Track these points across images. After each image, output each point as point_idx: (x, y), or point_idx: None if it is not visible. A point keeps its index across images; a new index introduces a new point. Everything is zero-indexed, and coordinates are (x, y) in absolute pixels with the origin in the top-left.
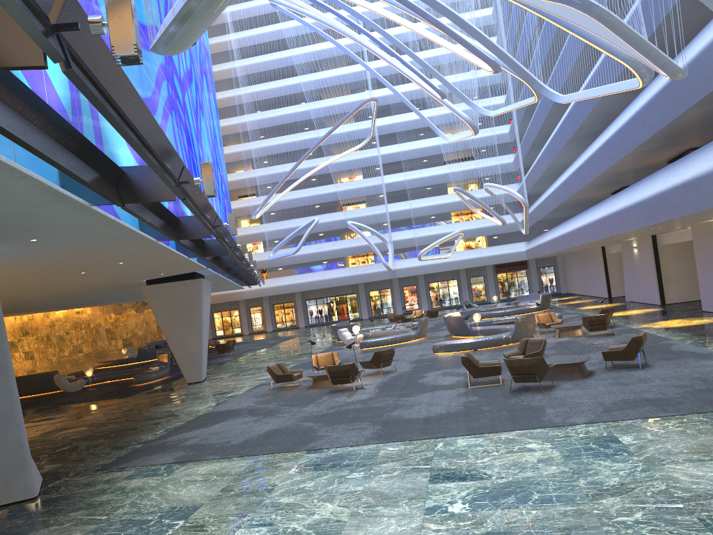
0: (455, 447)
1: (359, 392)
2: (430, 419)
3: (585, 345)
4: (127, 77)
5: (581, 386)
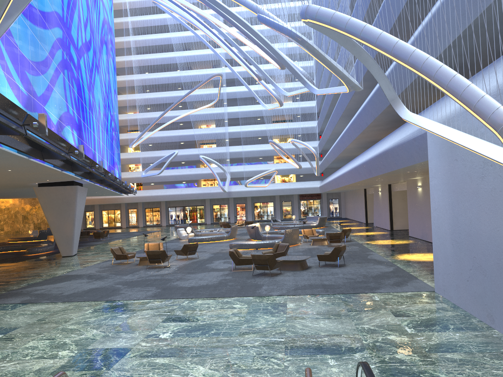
0: (193, 304)
1: (165, 269)
2: (193, 288)
3: (322, 251)
4: None
5: (295, 275)
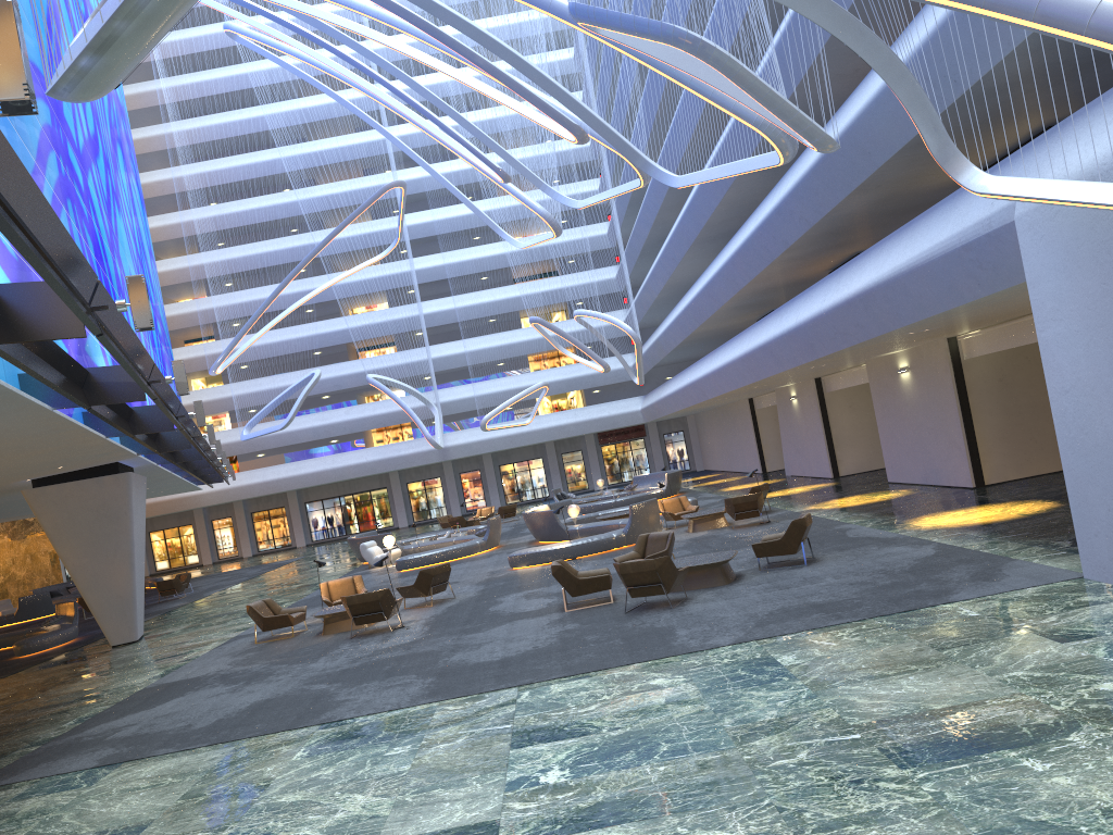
0: (548, 695)
1: (399, 633)
2: (509, 661)
3: (730, 540)
4: (4, 137)
5: (725, 596)
